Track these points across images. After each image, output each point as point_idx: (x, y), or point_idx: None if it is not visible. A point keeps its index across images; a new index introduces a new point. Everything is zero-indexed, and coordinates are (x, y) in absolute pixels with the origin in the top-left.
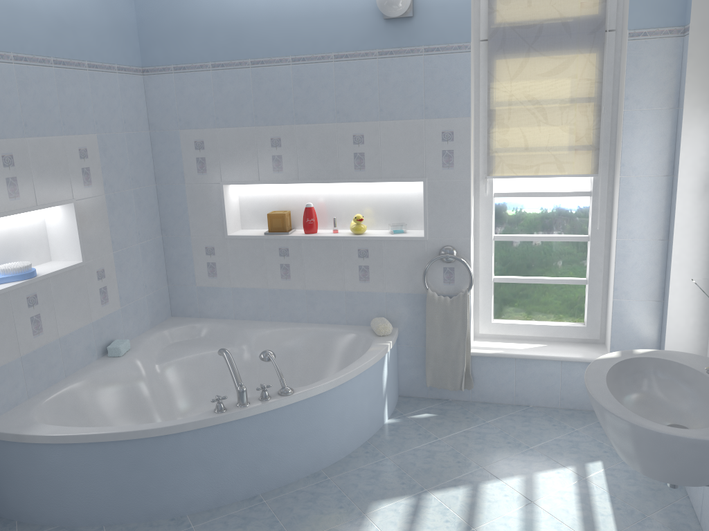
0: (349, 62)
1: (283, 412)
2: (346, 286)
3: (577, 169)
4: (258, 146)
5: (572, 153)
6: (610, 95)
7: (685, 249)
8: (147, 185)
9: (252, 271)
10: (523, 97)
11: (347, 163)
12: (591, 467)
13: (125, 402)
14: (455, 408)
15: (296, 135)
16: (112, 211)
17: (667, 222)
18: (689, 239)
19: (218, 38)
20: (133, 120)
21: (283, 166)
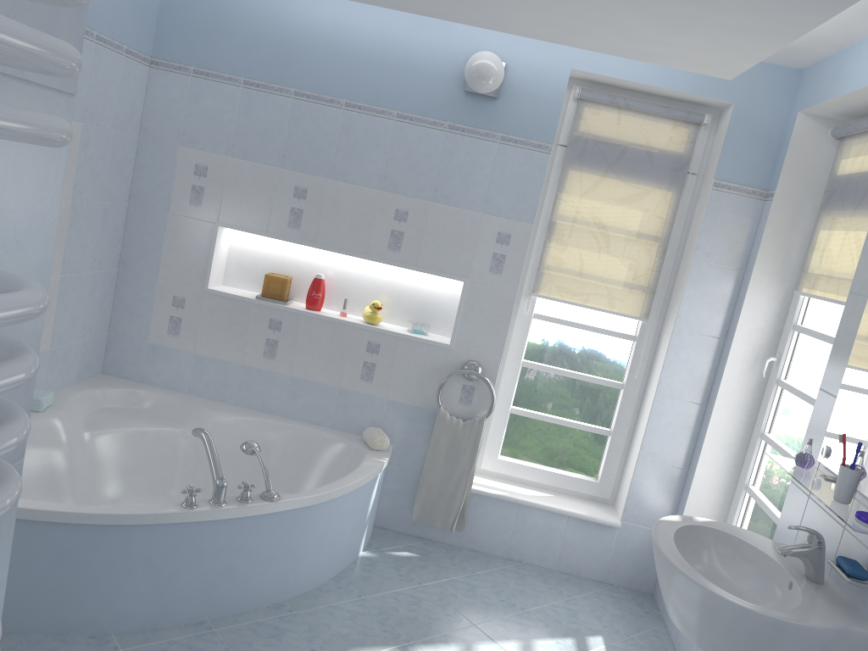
0: (413, 126)
1: (262, 521)
2: (342, 382)
3: (628, 308)
4: (277, 191)
5: (627, 290)
6: (677, 239)
7: (723, 420)
8: (119, 202)
9: (228, 339)
10: (590, 217)
11: (380, 239)
12: (592, 642)
13: (36, 472)
14: (439, 551)
15: (328, 192)
16: (74, 223)
17: (709, 386)
18: (729, 409)
19: (261, 52)
20: (126, 118)
21: (302, 223)
